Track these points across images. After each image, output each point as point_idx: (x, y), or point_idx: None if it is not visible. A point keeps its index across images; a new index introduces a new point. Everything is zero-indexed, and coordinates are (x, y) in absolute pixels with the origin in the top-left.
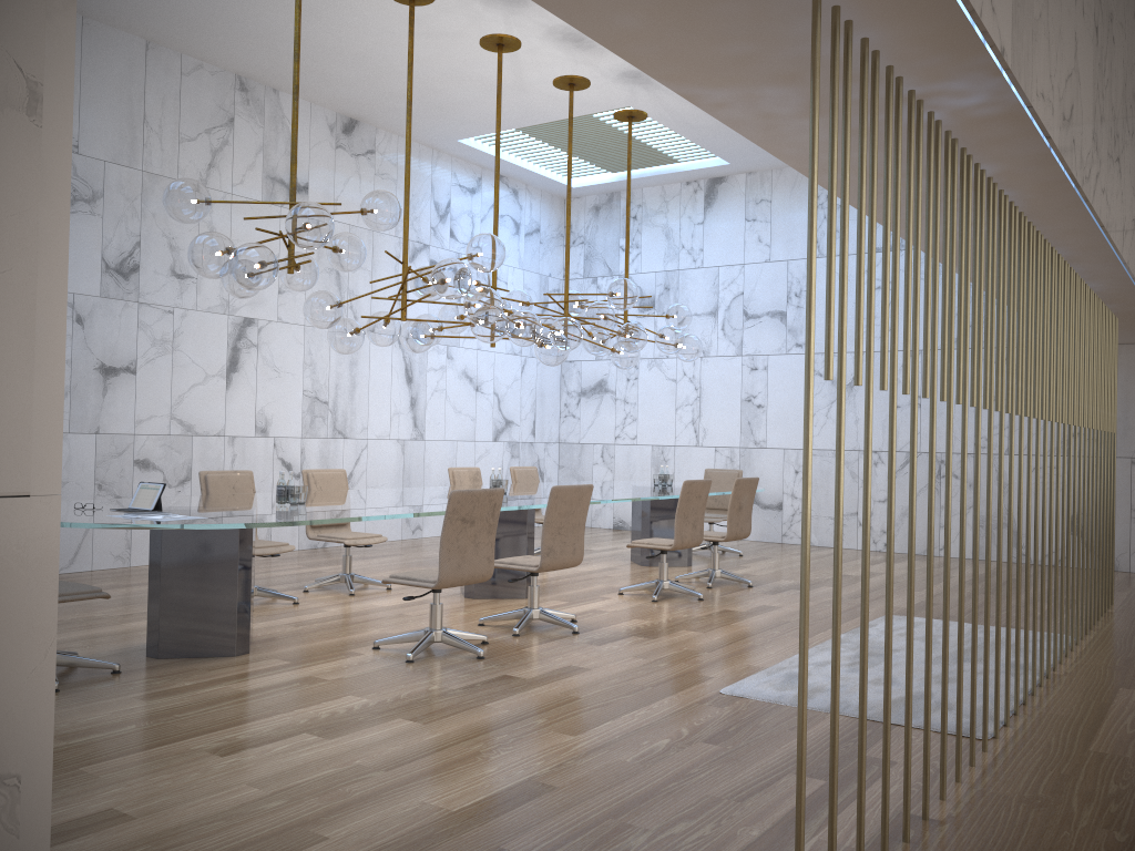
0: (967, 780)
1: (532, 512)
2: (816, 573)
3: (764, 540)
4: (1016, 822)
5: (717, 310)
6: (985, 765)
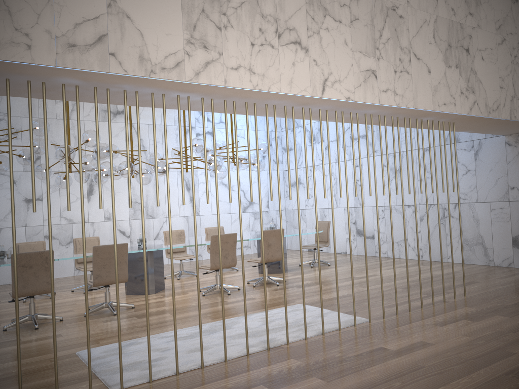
0: None
1: (151, 253)
2: (339, 276)
3: (368, 255)
4: None
5: (339, 138)
6: None
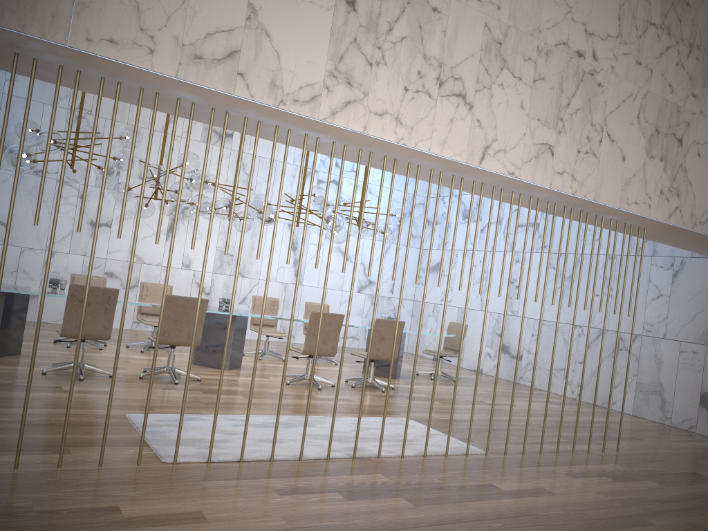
0: (66, 468)
1: (233, 319)
2: (464, 396)
3: (509, 379)
4: (3, 484)
5: (502, 220)
6: (109, 468)
